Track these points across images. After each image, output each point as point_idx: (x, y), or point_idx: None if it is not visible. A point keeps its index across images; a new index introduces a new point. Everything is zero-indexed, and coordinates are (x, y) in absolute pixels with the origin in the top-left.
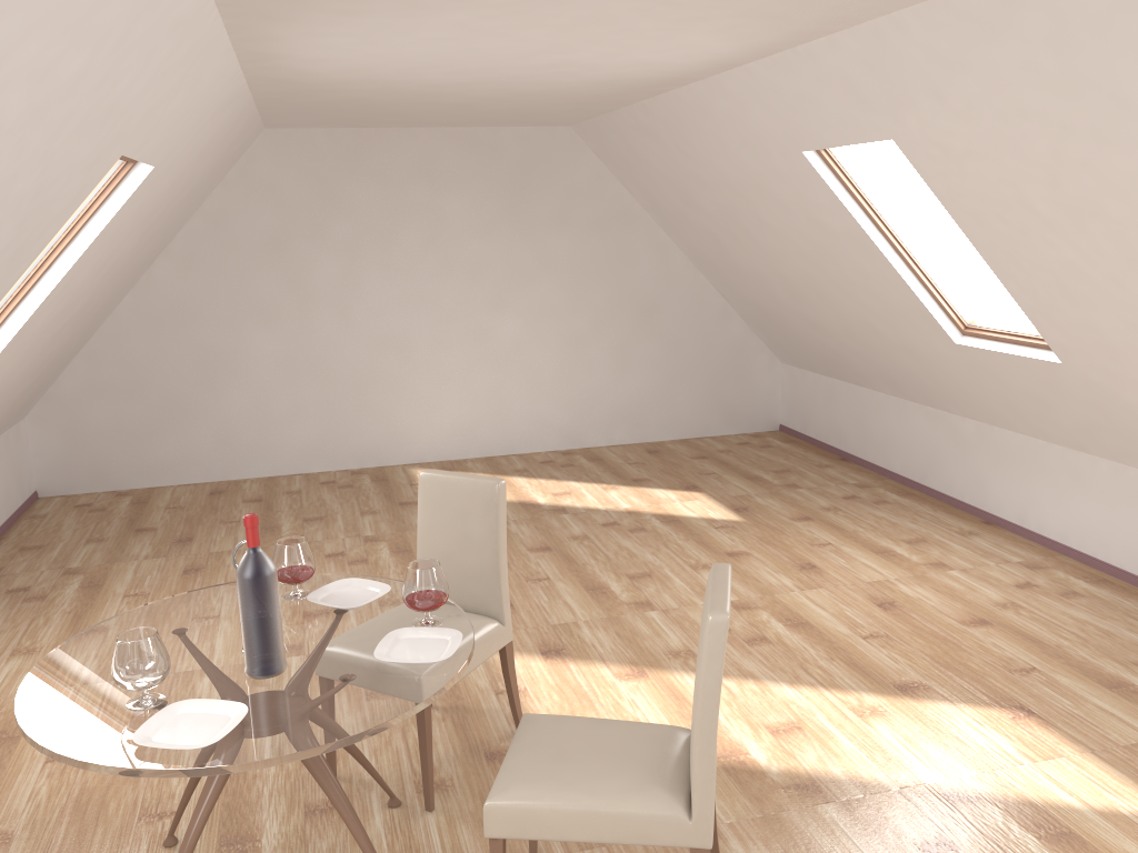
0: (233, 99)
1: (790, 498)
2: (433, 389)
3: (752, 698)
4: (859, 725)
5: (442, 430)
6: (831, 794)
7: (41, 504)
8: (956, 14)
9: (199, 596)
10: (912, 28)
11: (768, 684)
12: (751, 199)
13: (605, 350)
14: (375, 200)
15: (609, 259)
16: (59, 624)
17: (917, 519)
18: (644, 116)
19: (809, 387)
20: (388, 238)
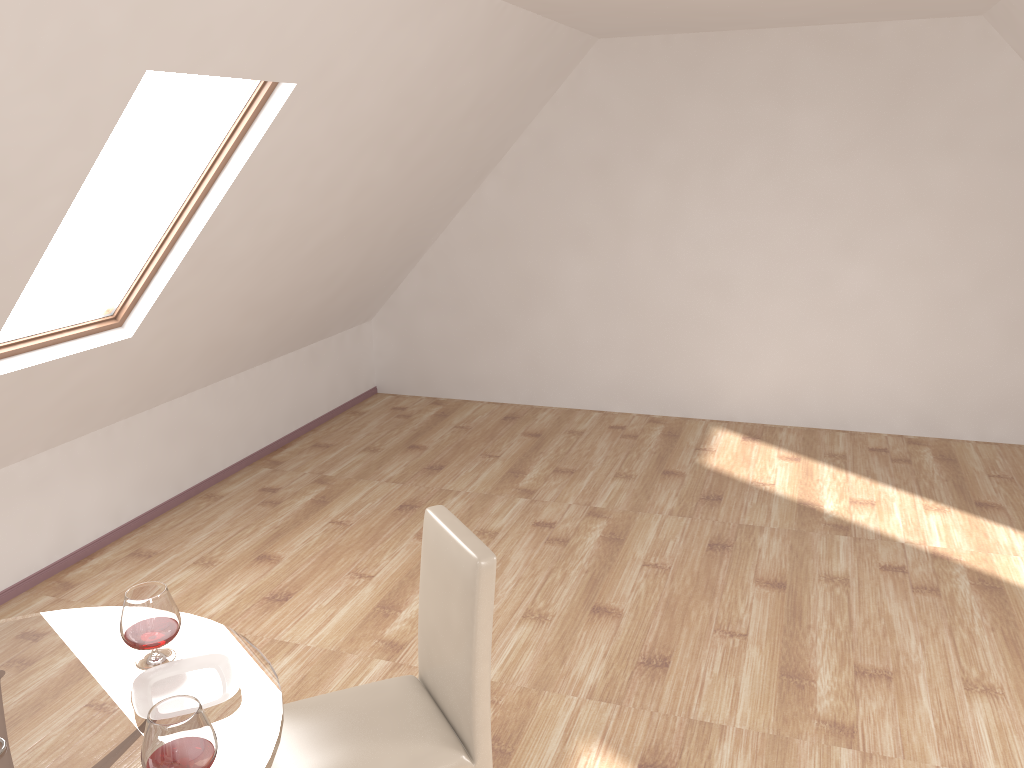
0: (437, 1)
1: None
2: (755, 340)
3: None
4: None
5: (760, 389)
6: None
7: (372, 400)
8: None
9: (85, 621)
10: None
11: None
12: None
13: (992, 318)
14: (709, 117)
15: (1017, 197)
16: (256, 539)
17: None
18: None
19: None
20: (720, 162)
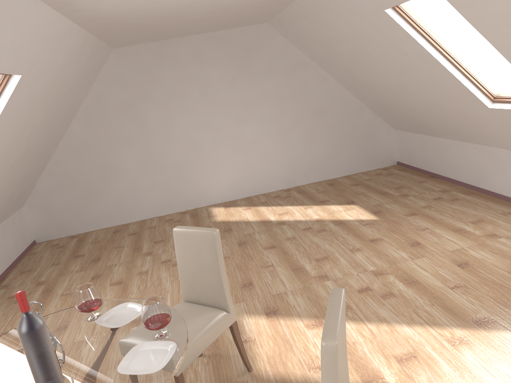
0: (69, 33)
1: (404, 202)
2: (216, 167)
3: (385, 336)
4: (452, 352)
5: (223, 186)
6: None
7: (36, 246)
8: None
9: None
10: None
11: (395, 326)
12: (362, 44)
13: (300, 135)
14: (173, 76)
15: (296, 88)
16: None
17: (476, 207)
18: (299, 8)
19: (410, 140)
20: (182, 94)
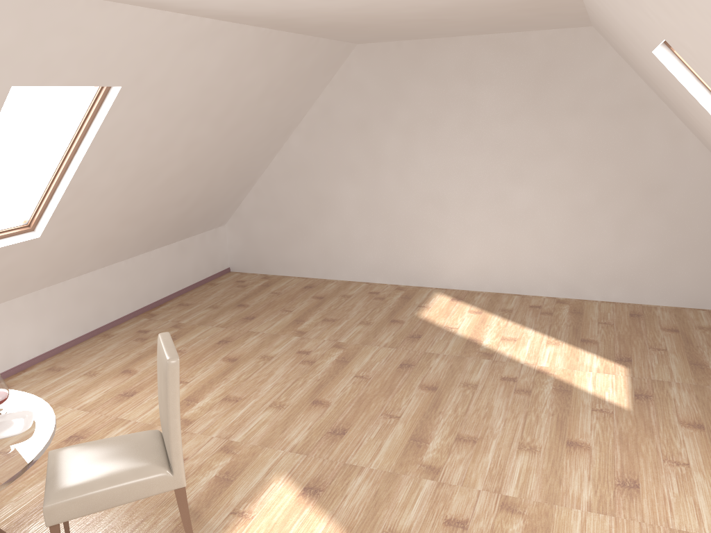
0: (214, 32)
1: (709, 397)
2: (461, 236)
3: None
4: None
5: (465, 267)
6: None
7: (225, 276)
8: None
9: None
10: None
11: None
12: (677, 97)
13: (608, 221)
14: (427, 93)
15: (619, 143)
16: (126, 360)
17: None
18: (595, 16)
19: None
20: (435, 122)
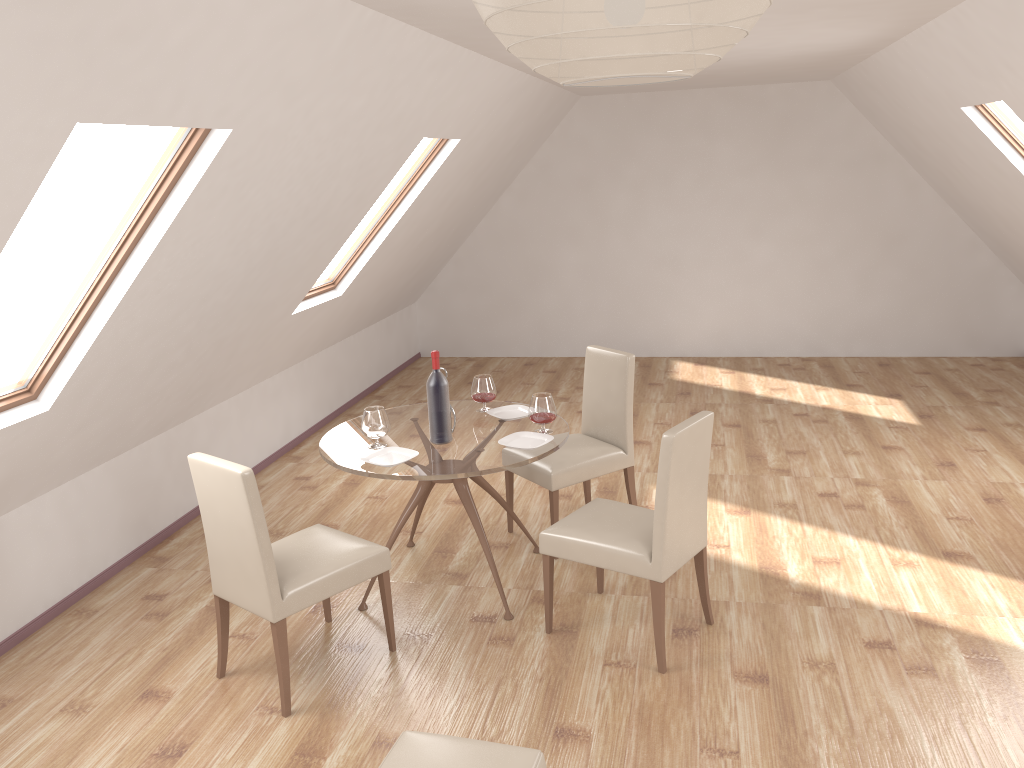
0: (523, 87)
1: (981, 412)
2: (697, 299)
3: (818, 540)
4: (887, 570)
5: (702, 332)
6: (826, 602)
7: (420, 361)
8: (989, 8)
9: None
10: (972, 17)
11: (837, 534)
12: (950, 145)
13: (849, 274)
14: (659, 148)
15: (859, 195)
16: None
17: None
18: (865, 74)
19: None
20: (668, 178)
